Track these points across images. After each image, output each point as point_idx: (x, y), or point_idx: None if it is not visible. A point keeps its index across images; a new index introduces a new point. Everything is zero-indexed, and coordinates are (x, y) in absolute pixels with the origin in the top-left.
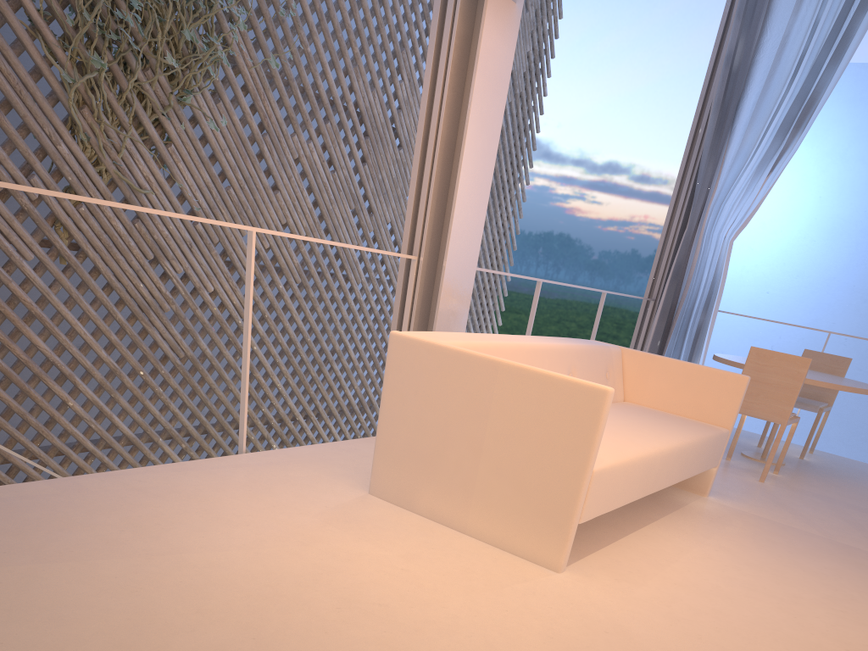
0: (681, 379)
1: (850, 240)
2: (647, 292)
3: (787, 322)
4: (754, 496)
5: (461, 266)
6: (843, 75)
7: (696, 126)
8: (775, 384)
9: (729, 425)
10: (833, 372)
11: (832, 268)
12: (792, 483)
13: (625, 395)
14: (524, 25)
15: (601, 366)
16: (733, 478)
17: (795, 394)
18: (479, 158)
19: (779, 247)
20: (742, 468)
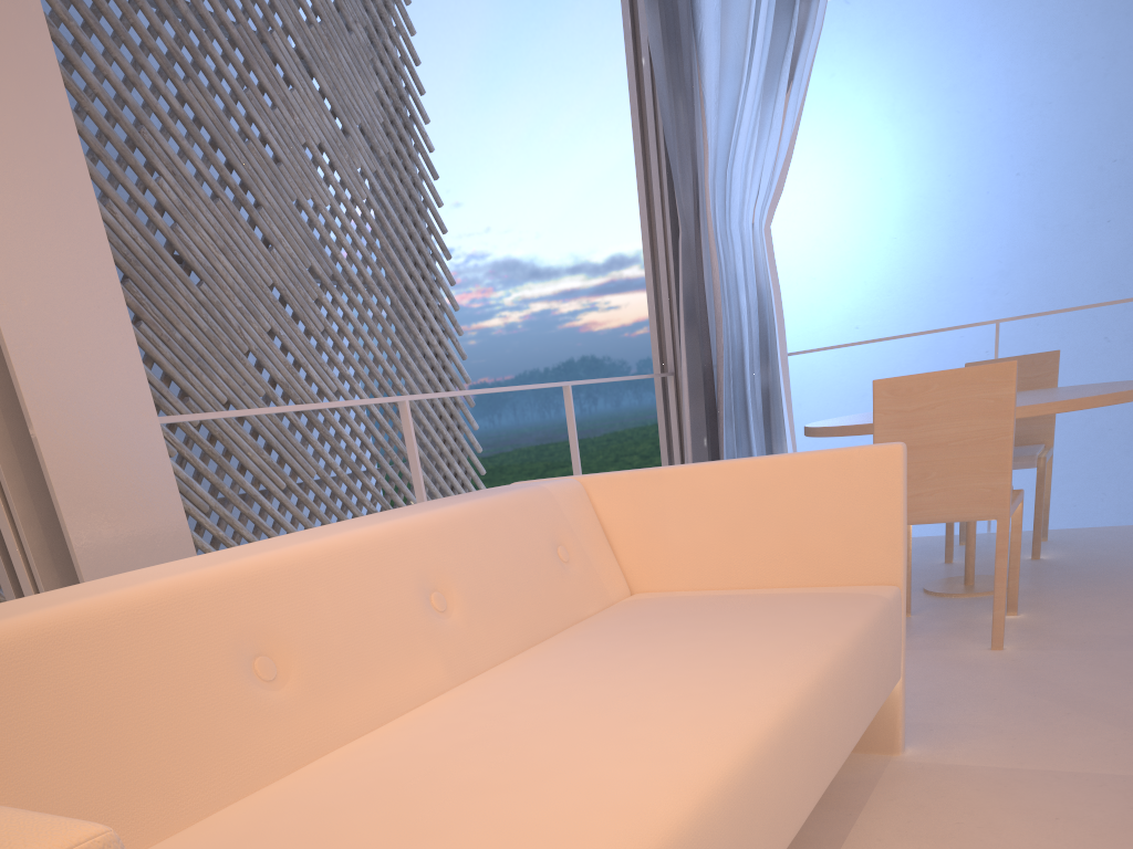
0: (741, 503)
1: (943, 220)
2: (656, 364)
3: (897, 357)
4: (1006, 701)
5: (98, 419)
6: (853, 11)
7: (634, 57)
8: (954, 441)
9: (895, 574)
10: (1034, 386)
11: (933, 265)
12: (1059, 627)
13: (630, 580)
14: (354, 54)
15: (534, 540)
16: (937, 663)
17: (1007, 447)
18: (10, 135)
19: (850, 263)
20: (942, 627)
